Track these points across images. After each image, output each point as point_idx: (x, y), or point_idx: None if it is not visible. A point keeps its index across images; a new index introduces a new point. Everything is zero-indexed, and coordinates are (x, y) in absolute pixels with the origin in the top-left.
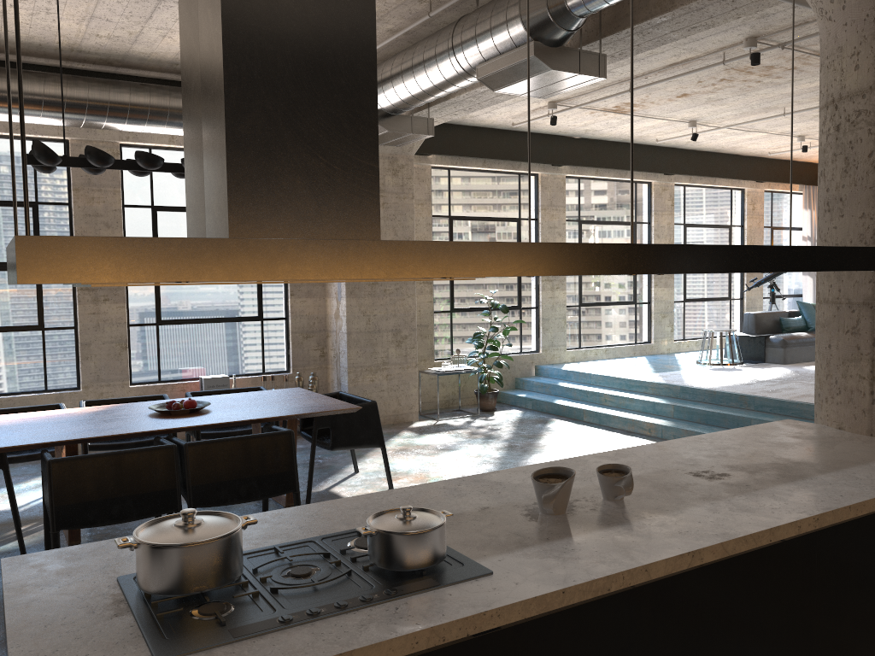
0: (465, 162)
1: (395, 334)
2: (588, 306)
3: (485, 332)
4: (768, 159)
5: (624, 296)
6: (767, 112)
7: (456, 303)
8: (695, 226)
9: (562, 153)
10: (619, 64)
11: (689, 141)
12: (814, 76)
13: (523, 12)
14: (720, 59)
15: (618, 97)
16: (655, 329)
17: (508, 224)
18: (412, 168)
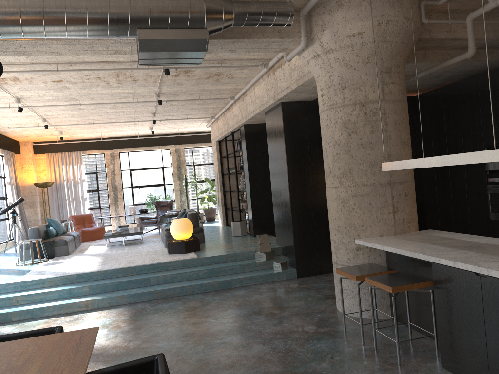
0: None
1: None
2: None
3: None
4: None
5: None
6: (66, 101)
7: None
8: None
9: None
10: None
11: None
12: (132, 86)
13: (207, 8)
14: (127, 66)
15: (22, 72)
16: None
17: None
18: None
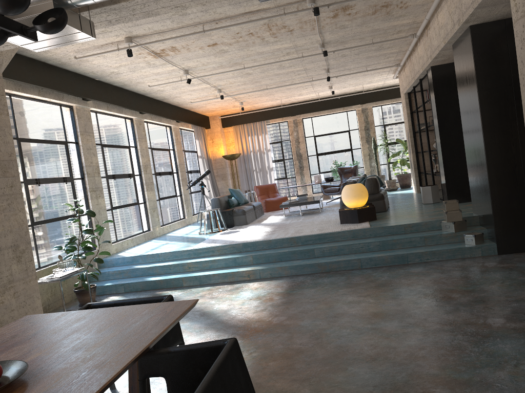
0: (25, 90)
1: (14, 250)
2: (116, 208)
3: (76, 236)
4: (181, 108)
5: (132, 199)
6: (231, 67)
7: (35, 217)
8: (156, 149)
9: (91, 90)
10: (221, 5)
11: (159, 89)
12: (290, 39)
13: None
14: (274, 13)
15: (176, 40)
16: (152, 220)
17: (60, 146)
18: (3, 85)
